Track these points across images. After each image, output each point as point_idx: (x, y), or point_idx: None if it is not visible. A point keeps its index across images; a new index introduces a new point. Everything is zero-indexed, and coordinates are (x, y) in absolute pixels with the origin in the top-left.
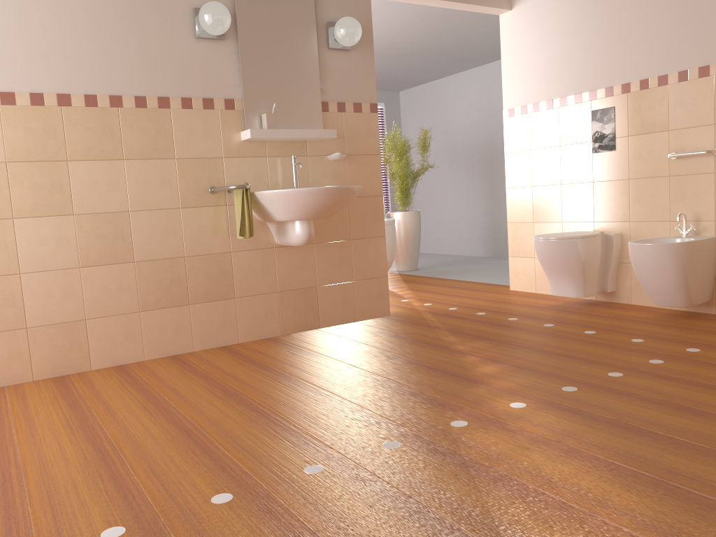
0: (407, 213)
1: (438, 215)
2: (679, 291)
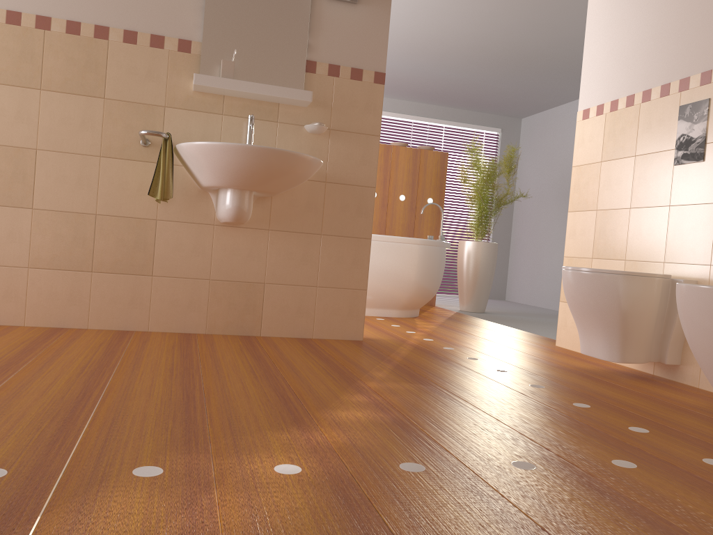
0: (480, 244)
1: (541, 260)
2: None
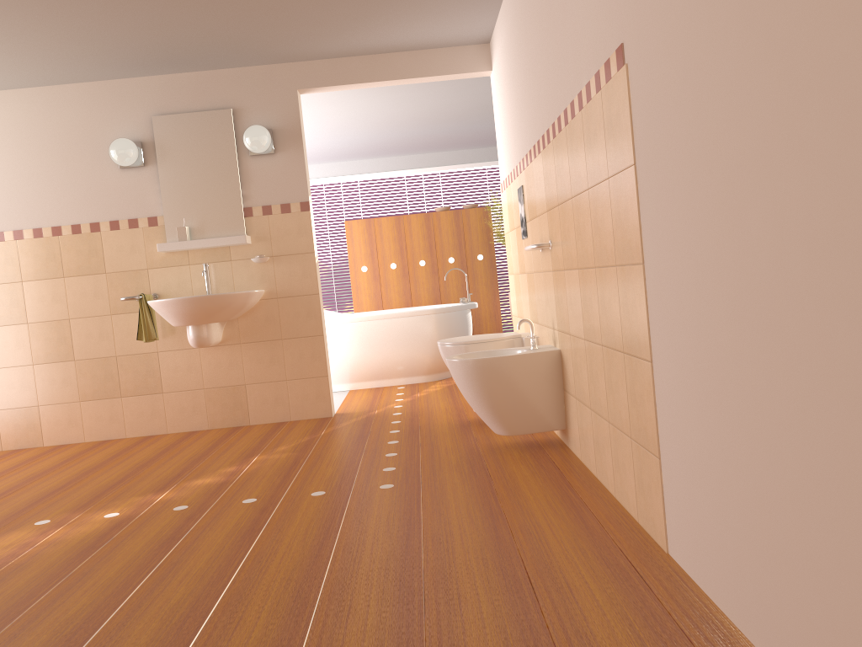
0: None
1: None
2: (488, 416)
